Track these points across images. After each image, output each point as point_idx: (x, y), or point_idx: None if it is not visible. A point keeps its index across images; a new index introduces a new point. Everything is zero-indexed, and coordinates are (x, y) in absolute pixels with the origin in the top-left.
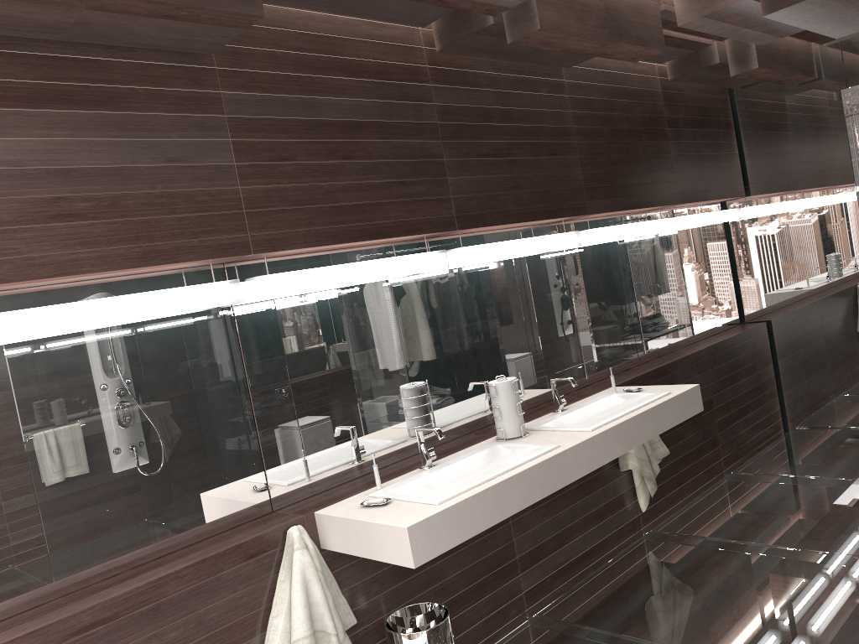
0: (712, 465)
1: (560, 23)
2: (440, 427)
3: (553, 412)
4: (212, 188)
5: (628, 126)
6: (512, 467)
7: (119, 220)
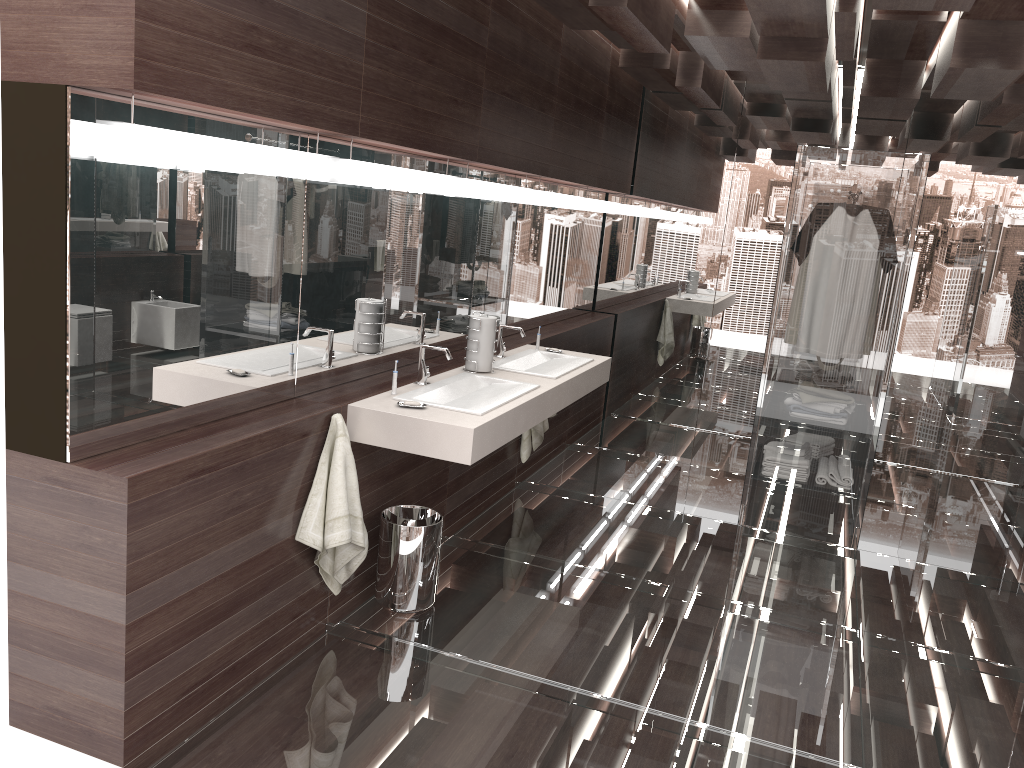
0: (562, 434)
1: (635, 6)
2: (409, 348)
3: (494, 357)
4: (347, 58)
5: (586, 100)
6: (517, 396)
7: (286, 68)
